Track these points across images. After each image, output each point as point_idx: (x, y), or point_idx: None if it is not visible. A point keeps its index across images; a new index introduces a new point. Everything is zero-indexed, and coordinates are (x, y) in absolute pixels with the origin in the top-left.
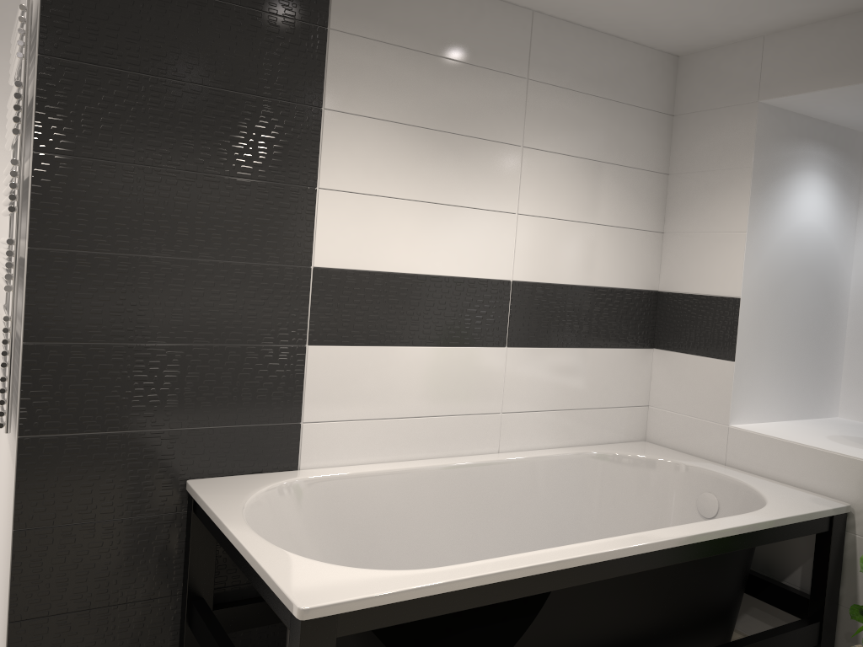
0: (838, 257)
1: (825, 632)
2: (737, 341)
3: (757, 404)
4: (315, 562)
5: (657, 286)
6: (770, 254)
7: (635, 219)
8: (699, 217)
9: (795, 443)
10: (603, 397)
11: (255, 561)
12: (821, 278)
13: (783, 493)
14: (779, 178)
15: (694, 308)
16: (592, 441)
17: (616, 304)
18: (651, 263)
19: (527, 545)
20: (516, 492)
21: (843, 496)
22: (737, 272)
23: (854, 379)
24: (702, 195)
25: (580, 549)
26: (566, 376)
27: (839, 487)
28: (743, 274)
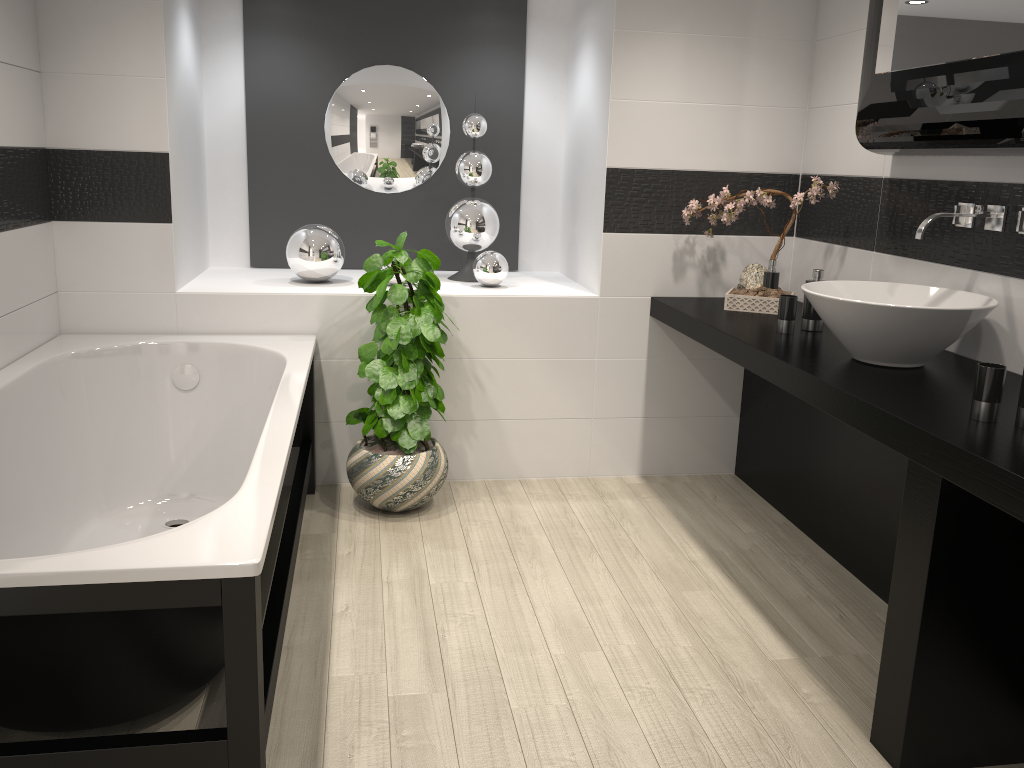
0: (199, 103)
1: (314, 447)
2: (172, 201)
3: (184, 266)
4: (149, 538)
5: (45, 142)
6: (176, 103)
7: (21, 54)
8: (97, 56)
9: (254, 294)
10: (29, 290)
11: (93, 572)
12: (195, 126)
13: (268, 341)
14: (173, 15)
15: (108, 168)
16: (29, 348)
17: (22, 169)
18: (38, 112)
19: (31, 490)
20: (10, 430)
21: (306, 330)
22: (162, 124)
23: (221, 227)
24: (96, 27)
25: (280, 427)
26: (1, 272)
27: (302, 323)
28: (168, 126)
